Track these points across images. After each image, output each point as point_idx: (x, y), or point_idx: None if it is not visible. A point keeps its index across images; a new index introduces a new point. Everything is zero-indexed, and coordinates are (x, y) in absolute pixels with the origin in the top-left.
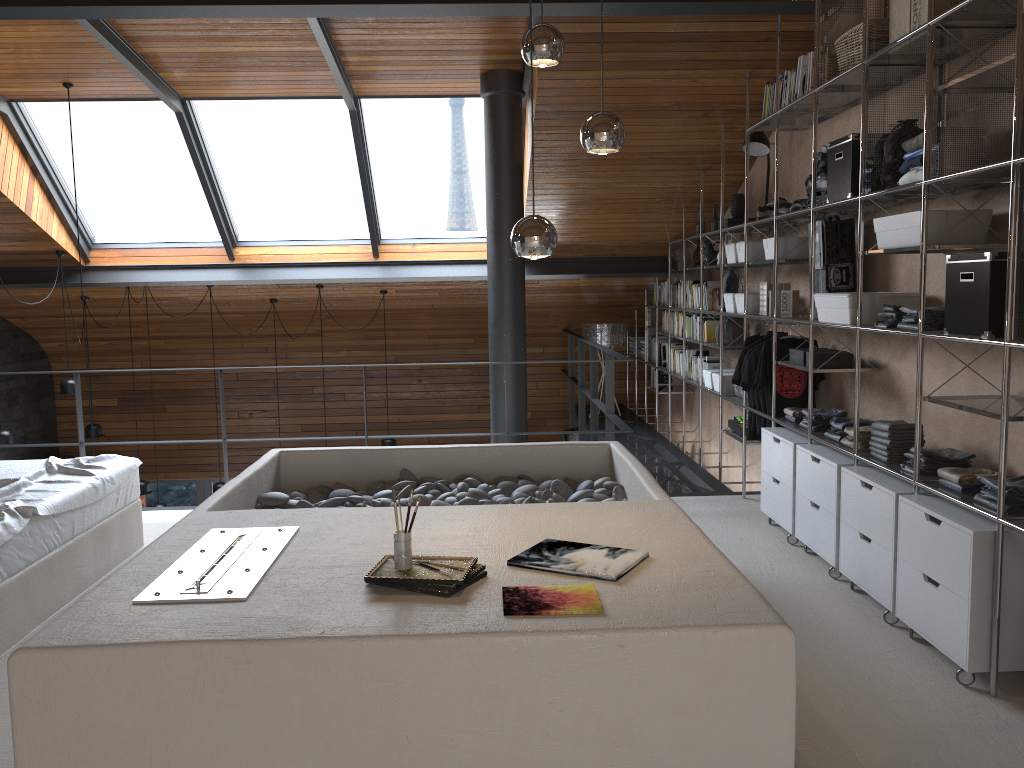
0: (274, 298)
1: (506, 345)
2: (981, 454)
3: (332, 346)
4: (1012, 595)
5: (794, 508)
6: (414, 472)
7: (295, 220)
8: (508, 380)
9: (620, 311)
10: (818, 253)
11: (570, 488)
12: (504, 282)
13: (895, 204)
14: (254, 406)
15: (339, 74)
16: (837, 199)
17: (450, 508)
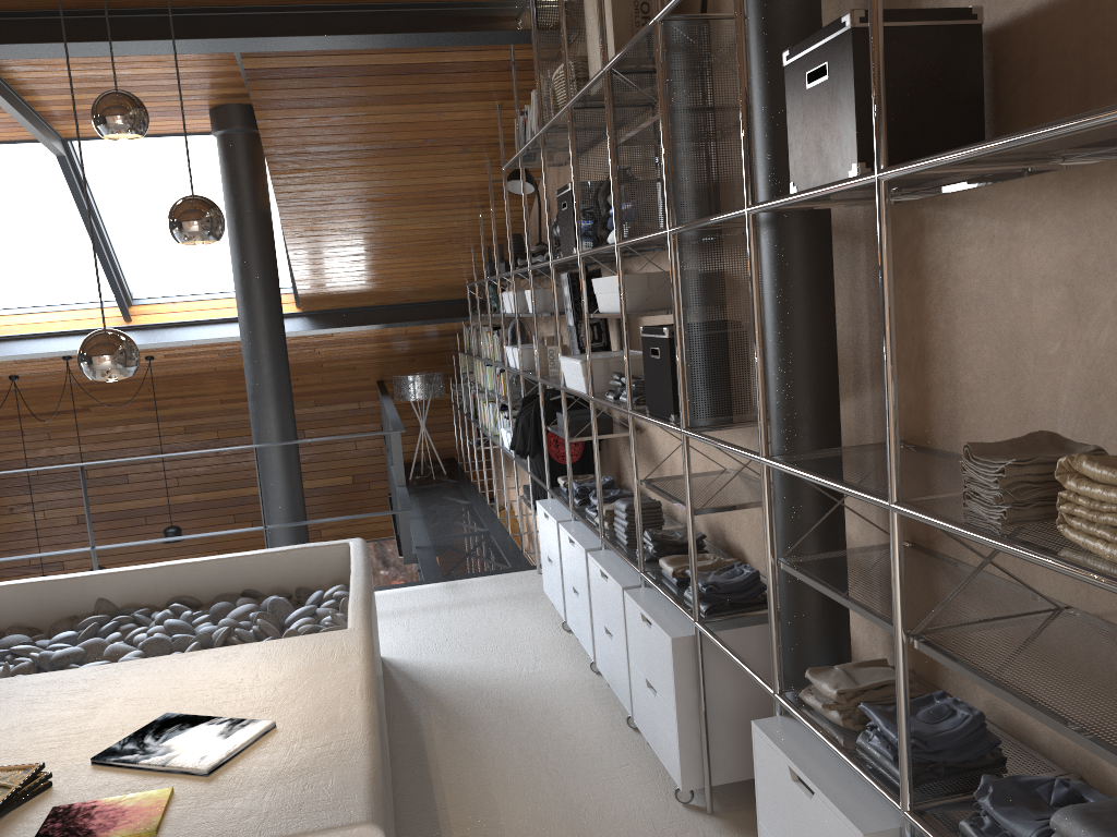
0: (14, 374)
1: (269, 421)
2: (719, 530)
3: (105, 421)
4: (720, 701)
5: (565, 592)
6: (114, 601)
7: (21, 284)
8: (275, 460)
9: (436, 358)
10: (570, 308)
11: (291, 606)
12: (259, 349)
13: (636, 254)
14: (15, 500)
15: (23, 117)
16: (568, 253)
17: (86, 671)
